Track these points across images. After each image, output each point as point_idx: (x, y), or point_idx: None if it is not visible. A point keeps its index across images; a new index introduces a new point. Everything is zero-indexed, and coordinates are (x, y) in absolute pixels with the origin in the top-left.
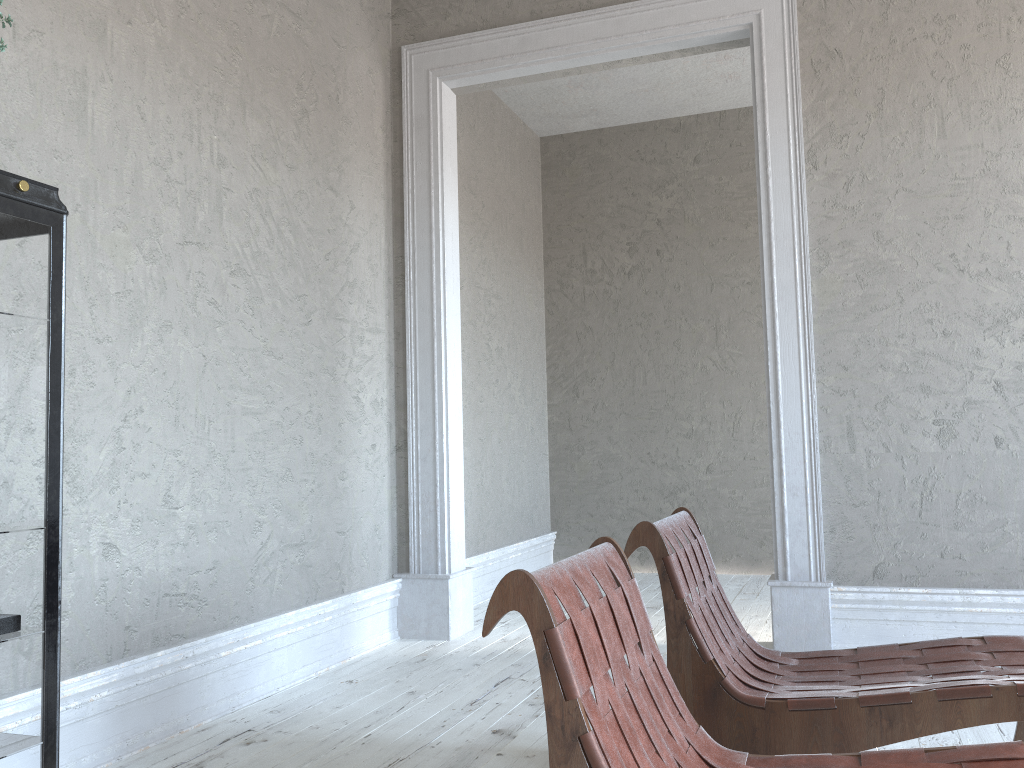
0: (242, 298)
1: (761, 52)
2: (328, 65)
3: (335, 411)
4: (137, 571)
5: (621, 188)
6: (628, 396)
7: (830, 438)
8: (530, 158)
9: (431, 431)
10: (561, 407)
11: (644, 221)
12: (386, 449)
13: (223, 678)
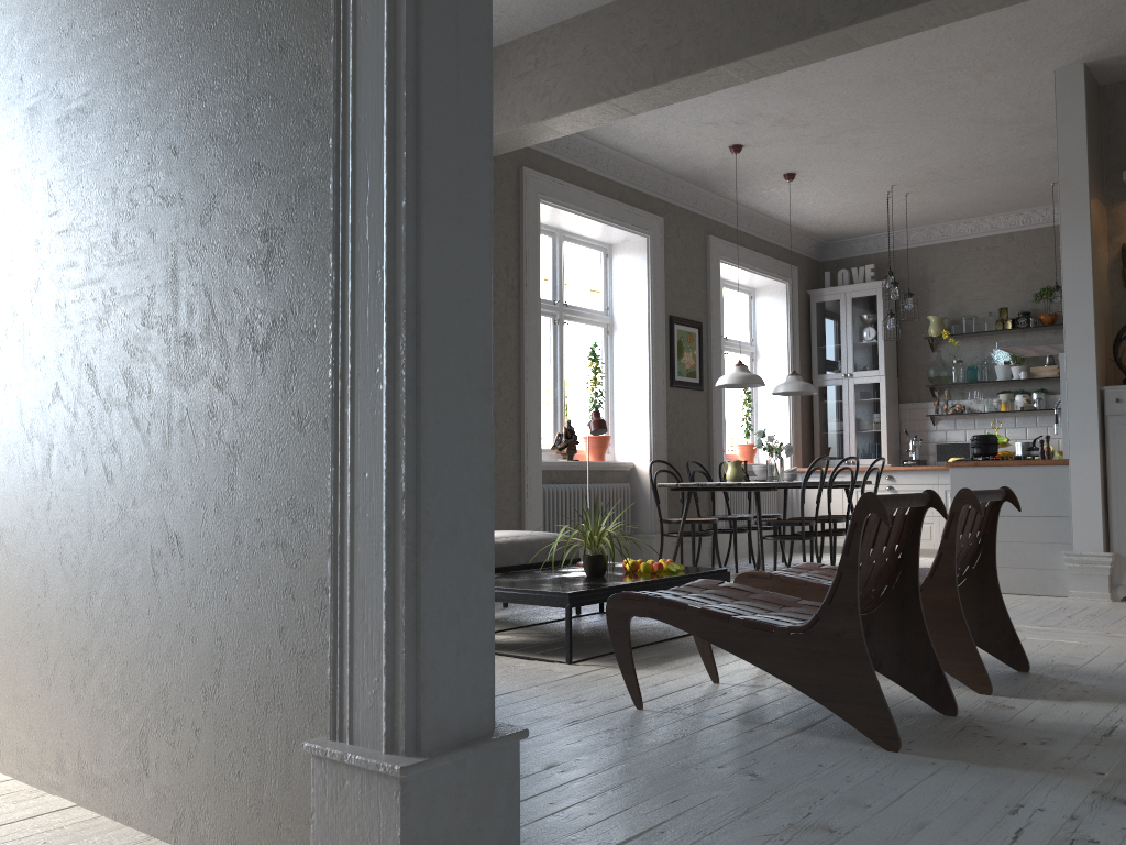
0: None
1: None
2: None
3: None
4: None
5: None
6: None
7: None
8: None
9: None
10: None
11: None
12: None
13: None
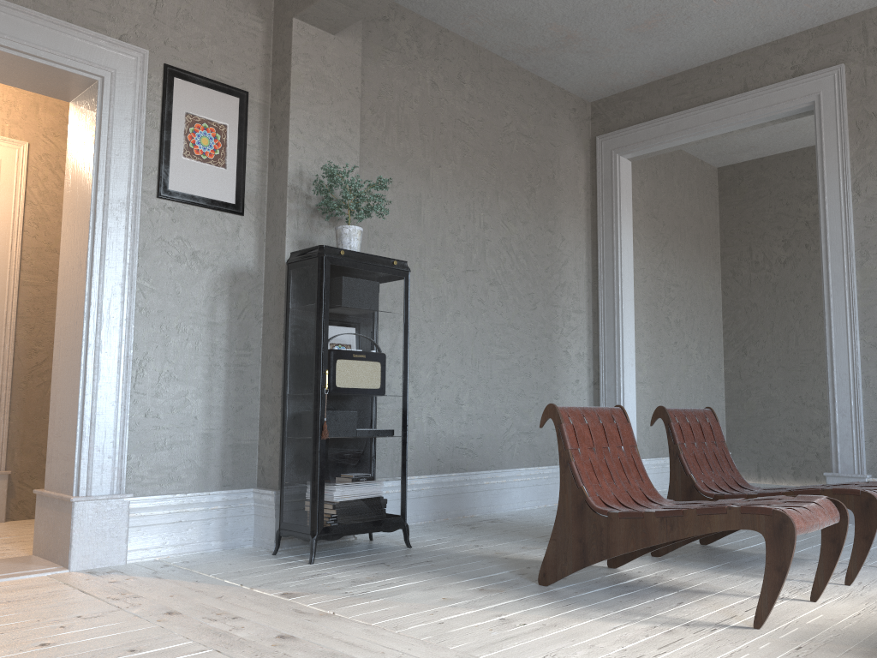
0: (496, 297)
1: (820, 120)
2: (547, 159)
3: (551, 359)
4: (443, 433)
5: (777, 200)
6: (784, 354)
7: (869, 377)
8: (707, 184)
9: (613, 372)
10: (733, 362)
11: (795, 223)
12: (586, 383)
13: (485, 495)
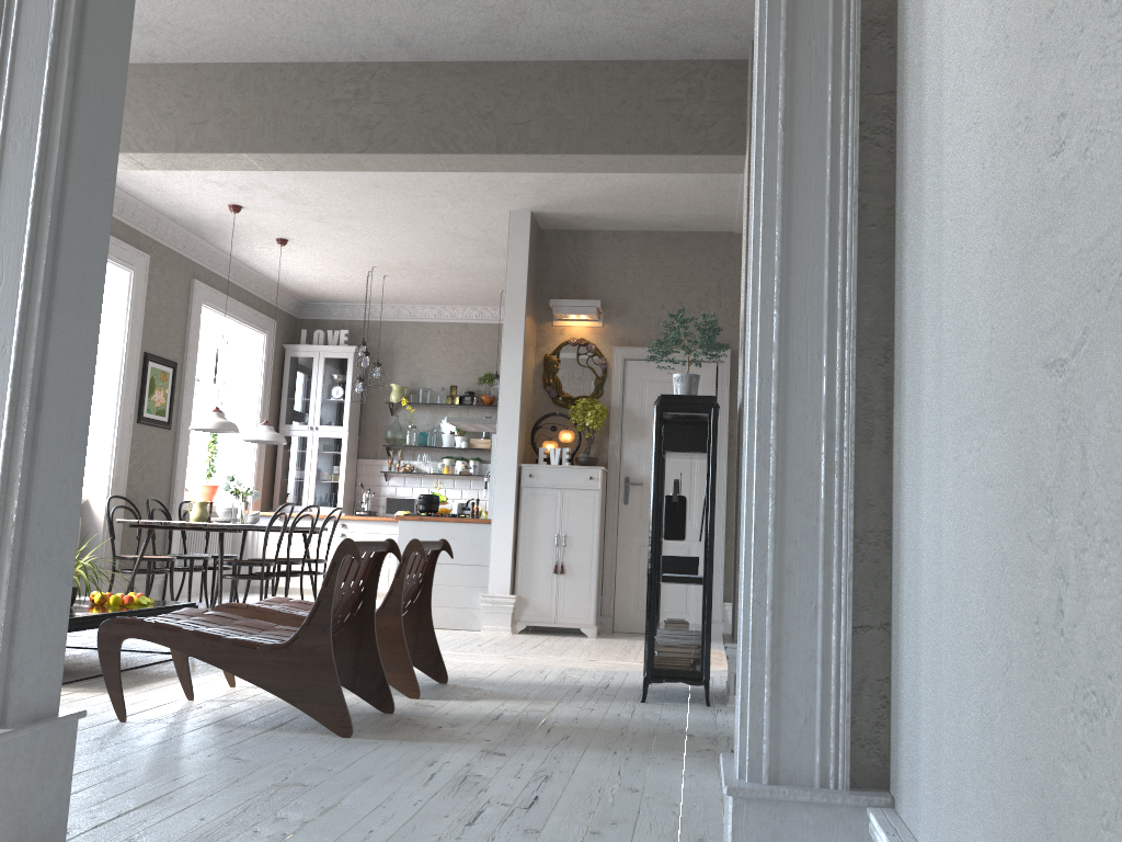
0: None
1: None
2: None
3: None
4: None
5: None
6: None
7: None
8: None
9: None
10: None
11: None
12: None
13: None
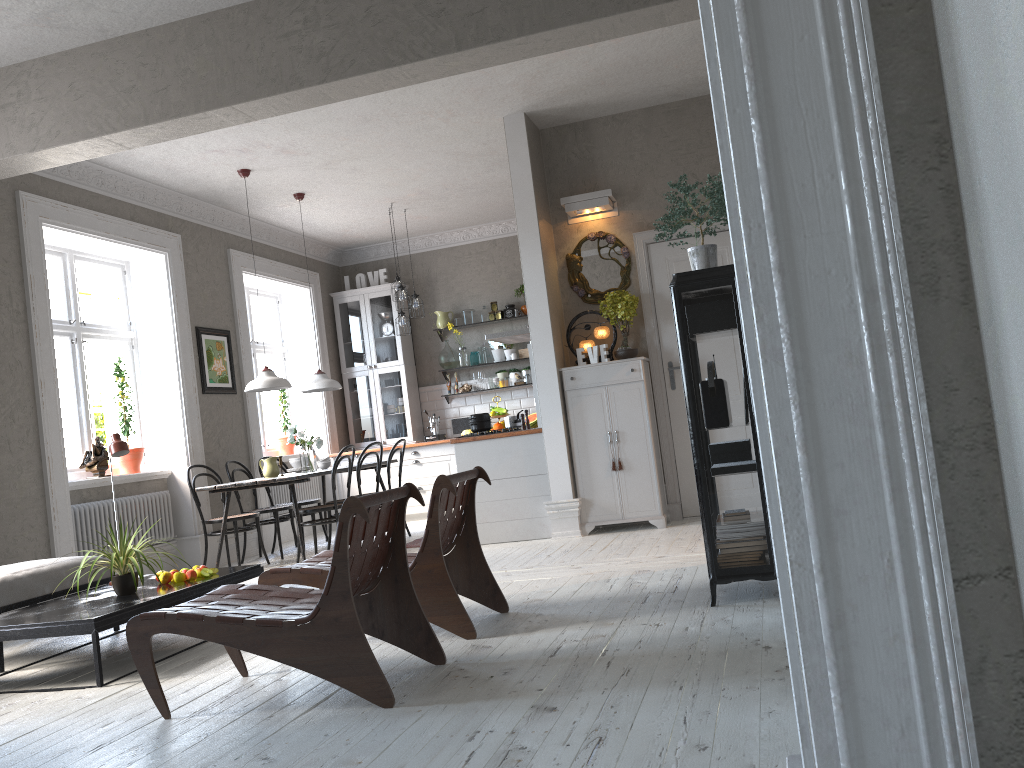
0: None
1: None
2: None
3: None
4: None
5: None
6: None
7: None
8: None
9: None
10: None
11: None
12: None
13: None
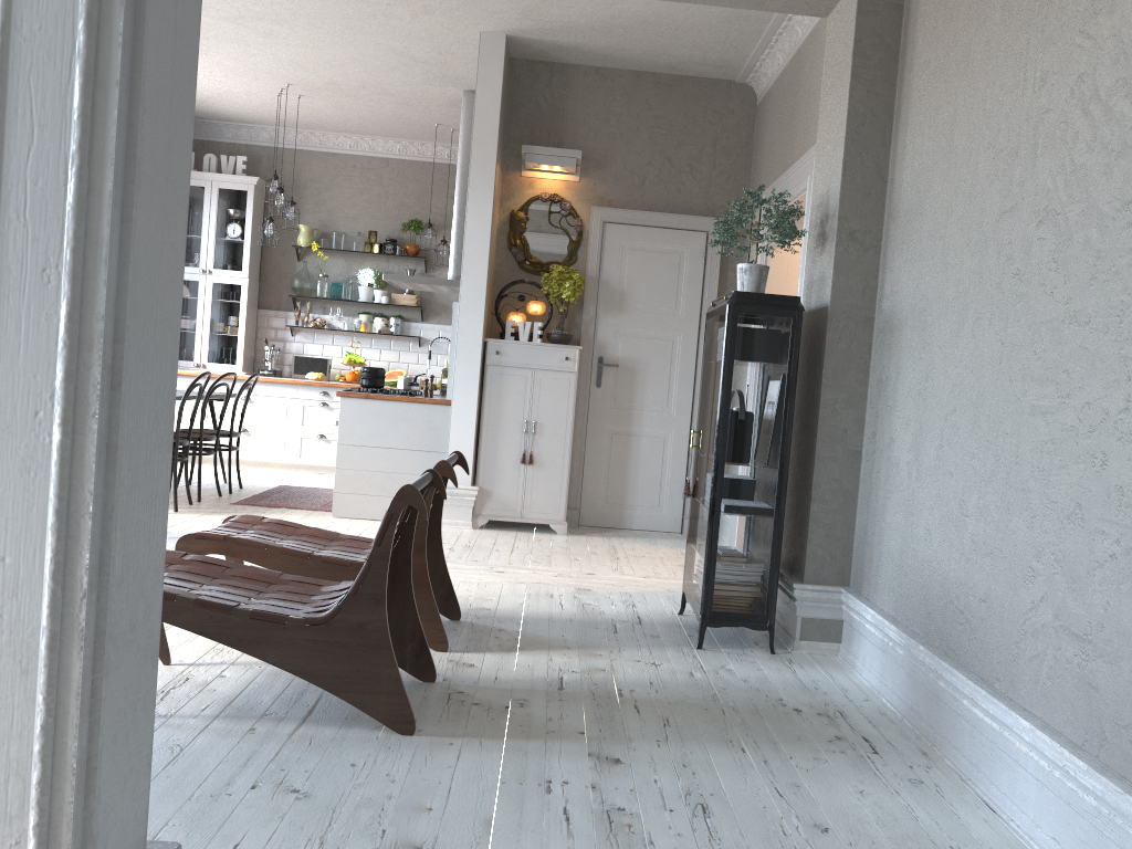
0: (1047, 252)
1: None
2: None
3: None
4: (938, 565)
5: None
6: None
7: None
8: None
9: None
10: None
11: None
12: None
13: (970, 736)
